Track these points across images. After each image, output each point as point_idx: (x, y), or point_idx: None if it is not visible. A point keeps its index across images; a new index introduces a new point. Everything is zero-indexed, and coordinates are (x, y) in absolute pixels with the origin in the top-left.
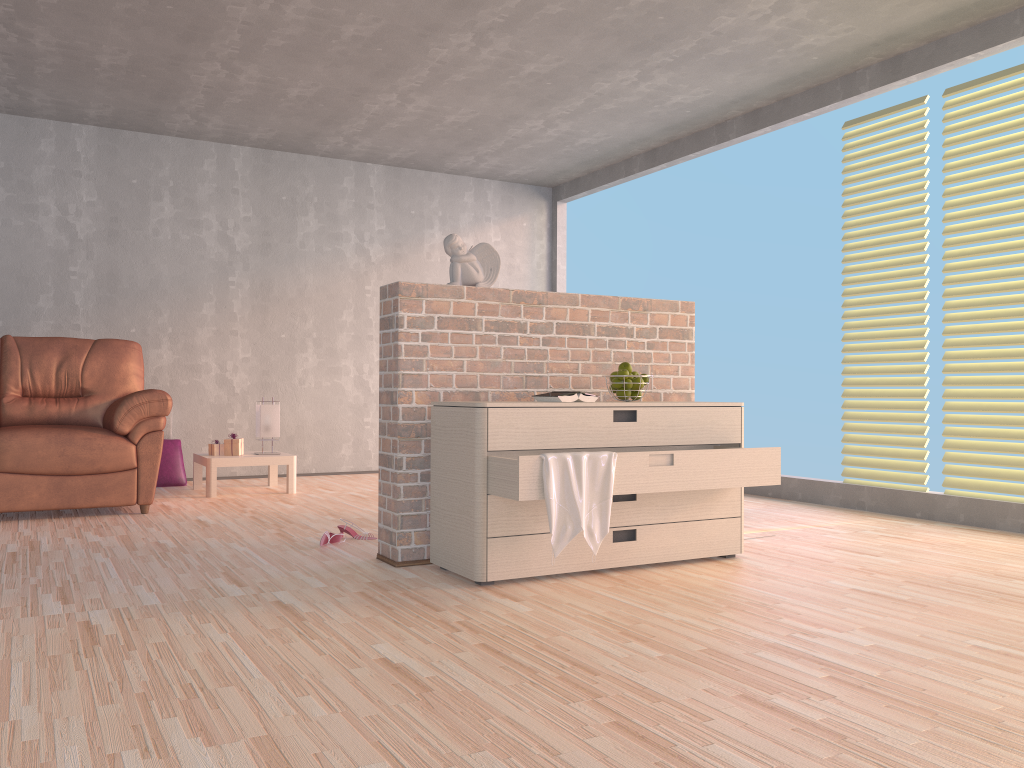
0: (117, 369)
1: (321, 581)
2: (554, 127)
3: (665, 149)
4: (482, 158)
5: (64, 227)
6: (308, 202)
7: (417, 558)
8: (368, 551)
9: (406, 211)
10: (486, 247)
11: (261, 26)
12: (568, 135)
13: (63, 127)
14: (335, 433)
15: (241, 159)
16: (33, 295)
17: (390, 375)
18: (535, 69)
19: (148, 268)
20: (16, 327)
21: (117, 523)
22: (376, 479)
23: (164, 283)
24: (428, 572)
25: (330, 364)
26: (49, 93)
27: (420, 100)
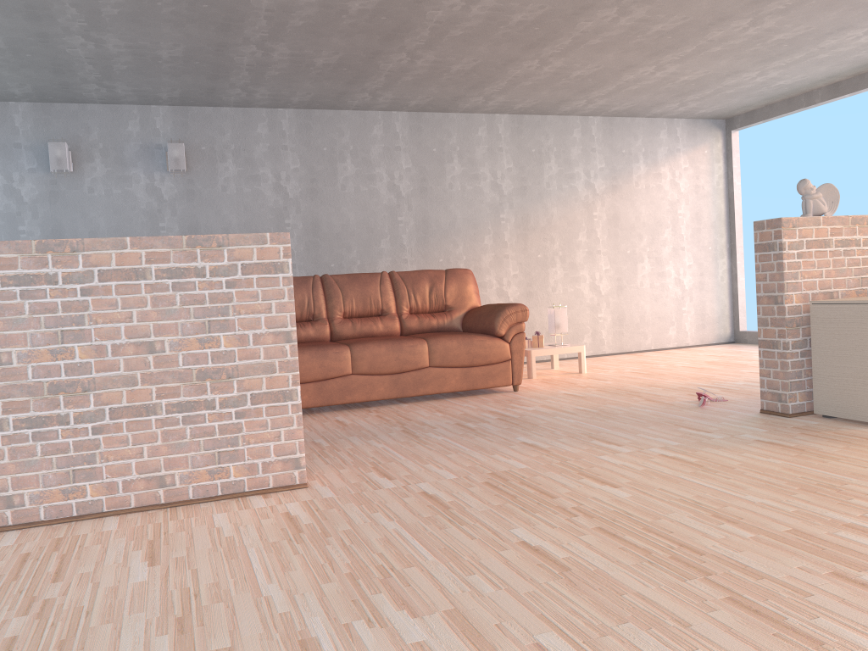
0: (465, 290)
1: (756, 428)
2: (764, 75)
3: (849, 82)
4: (685, 103)
5: (392, 189)
6: (550, 152)
7: (800, 411)
8: (742, 408)
9: (618, 151)
10: (829, 186)
11: (592, 32)
12: (771, 80)
13: (386, 115)
14: (578, 327)
15: (502, 124)
16: (377, 240)
17: (772, 284)
18: (782, 37)
19: (447, 213)
20: (368, 264)
21: (515, 398)
22: (621, 360)
23: (458, 223)
24: (820, 420)
25: (572, 275)
26: (395, 93)
27: (670, 68)
